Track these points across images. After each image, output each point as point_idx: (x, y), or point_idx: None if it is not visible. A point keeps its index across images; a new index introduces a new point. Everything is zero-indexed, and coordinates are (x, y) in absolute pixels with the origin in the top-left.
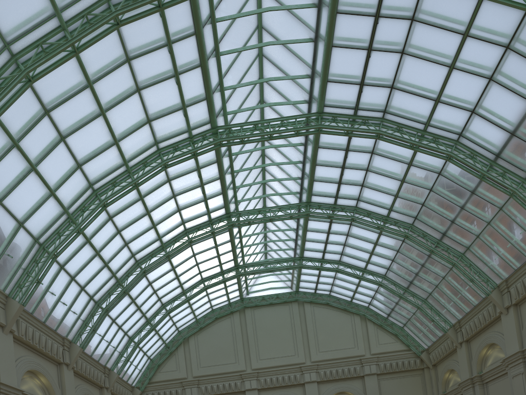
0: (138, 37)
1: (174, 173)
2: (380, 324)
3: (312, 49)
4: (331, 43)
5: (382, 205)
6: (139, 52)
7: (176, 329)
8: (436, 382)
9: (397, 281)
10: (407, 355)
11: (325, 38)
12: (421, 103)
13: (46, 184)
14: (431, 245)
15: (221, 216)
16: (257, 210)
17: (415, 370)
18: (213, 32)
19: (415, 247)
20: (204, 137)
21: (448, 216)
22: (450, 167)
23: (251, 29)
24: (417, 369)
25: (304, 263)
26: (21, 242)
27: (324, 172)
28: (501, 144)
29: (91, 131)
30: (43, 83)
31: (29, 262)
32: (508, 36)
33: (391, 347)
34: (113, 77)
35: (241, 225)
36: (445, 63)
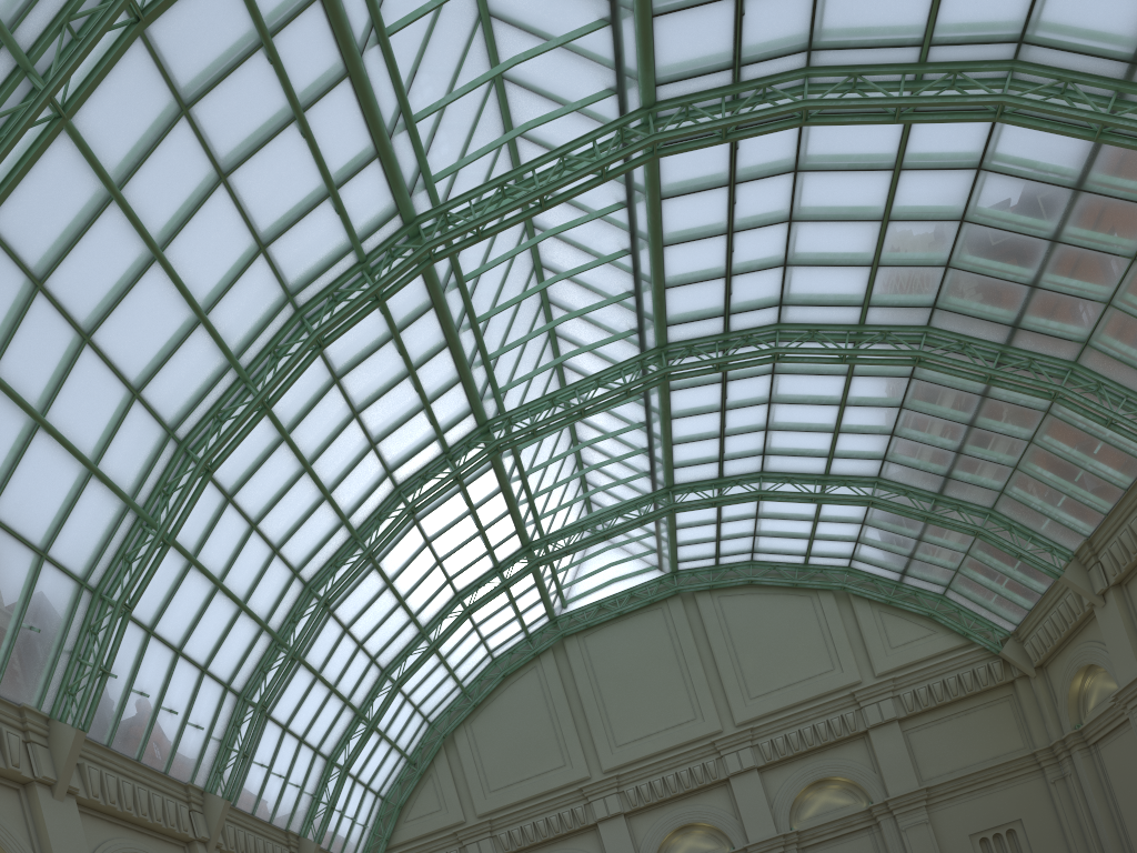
0: (194, 44)
1: (344, 359)
2: (887, 601)
3: None
4: None
5: (844, 299)
6: (204, 83)
7: (425, 721)
8: (1053, 708)
9: (911, 483)
10: (965, 658)
11: None
12: None
13: (74, 452)
14: (987, 364)
15: (468, 436)
16: (547, 397)
17: (994, 690)
18: None
19: (944, 382)
20: (393, 251)
21: (1019, 276)
22: (1007, 140)
23: None
24: (997, 685)
25: (680, 498)
26: (51, 594)
27: (686, 258)
28: None
29: (143, 304)
30: (15, 216)
31: (78, 634)
32: None
33: (924, 649)
34: (160, 161)
35: (516, 443)
36: None
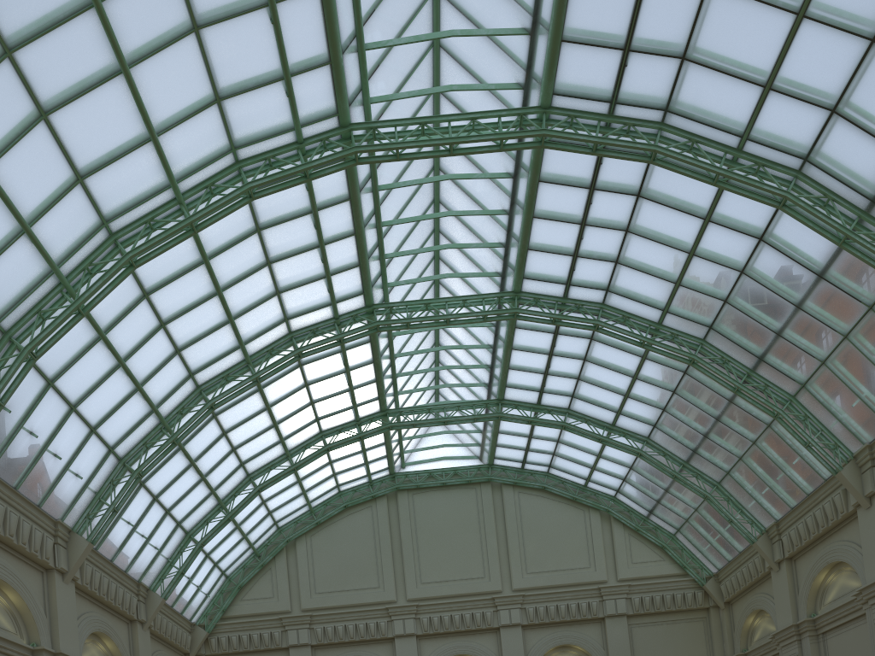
0: None
1: (268, 215)
2: (636, 528)
3: None
4: None
5: (652, 301)
6: None
7: (274, 524)
8: (731, 633)
9: (669, 449)
10: (680, 583)
11: None
12: (737, 92)
13: (11, 207)
14: (737, 379)
15: (356, 311)
16: (423, 302)
17: (695, 611)
18: None
19: (706, 383)
20: (326, 144)
21: (770, 324)
22: (782, 225)
23: None
24: (697, 608)
25: (506, 410)
26: None
27: (548, 232)
28: None
29: (102, 106)
30: None
31: None
32: None
33: (654, 570)
34: None
35: (392, 328)
36: (789, 6)
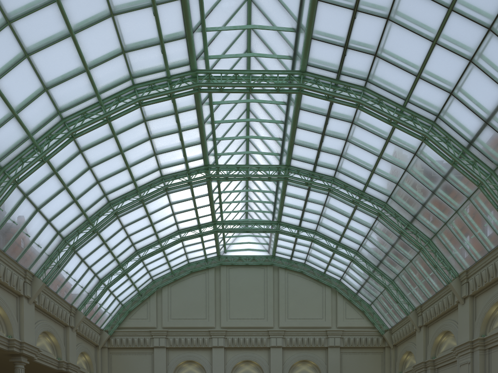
0: None
1: (150, 114)
2: (350, 299)
3: (299, 0)
4: None
5: (359, 179)
6: None
7: (150, 278)
8: (395, 362)
9: (368, 258)
10: (371, 332)
11: None
12: (402, 77)
13: (7, 103)
14: (401, 226)
15: (199, 167)
16: (236, 166)
17: (377, 348)
18: None
19: (387, 226)
20: (183, 79)
21: (419, 199)
22: (426, 149)
23: None
24: (378, 347)
25: (281, 228)
26: None
27: (304, 136)
28: (474, 132)
29: (59, 52)
30: None
31: None
32: (491, 17)
33: (357, 323)
34: None
35: (218, 179)
36: (428, 37)
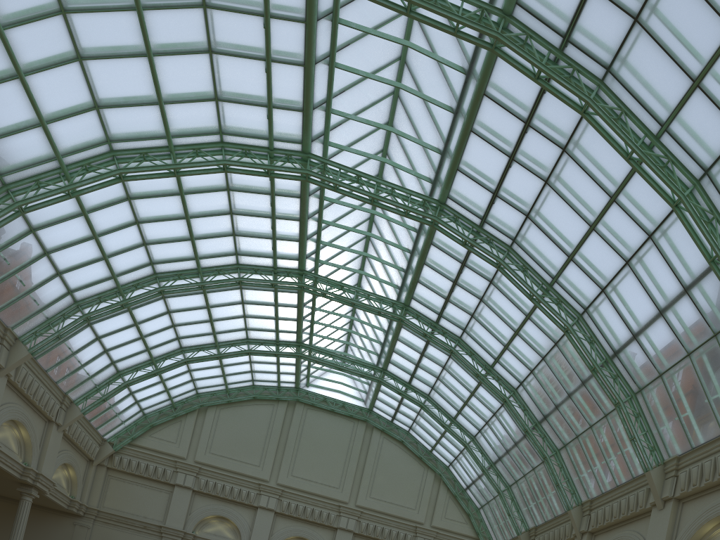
0: None
1: (237, 183)
2: (455, 494)
3: (450, 121)
4: (470, 127)
5: (489, 350)
6: (222, 4)
7: (194, 390)
8: None
9: (485, 450)
10: None
11: (465, 117)
12: (553, 252)
13: (34, 107)
14: (528, 424)
15: (290, 269)
16: (340, 284)
17: None
18: (331, 33)
19: (513, 418)
20: (289, 157)
21: (553, 398)
22: (568, 342)
23: (390, 56)
24: None
25: (385, 378)
26: None
27: (432, 277)
28: (621, 342)
29: (126, 70)
30: None
31: None
32: (653, 224)
33: (457, 528)
34: (176, 16)
35: (313, 292)
36: (586, 219)
